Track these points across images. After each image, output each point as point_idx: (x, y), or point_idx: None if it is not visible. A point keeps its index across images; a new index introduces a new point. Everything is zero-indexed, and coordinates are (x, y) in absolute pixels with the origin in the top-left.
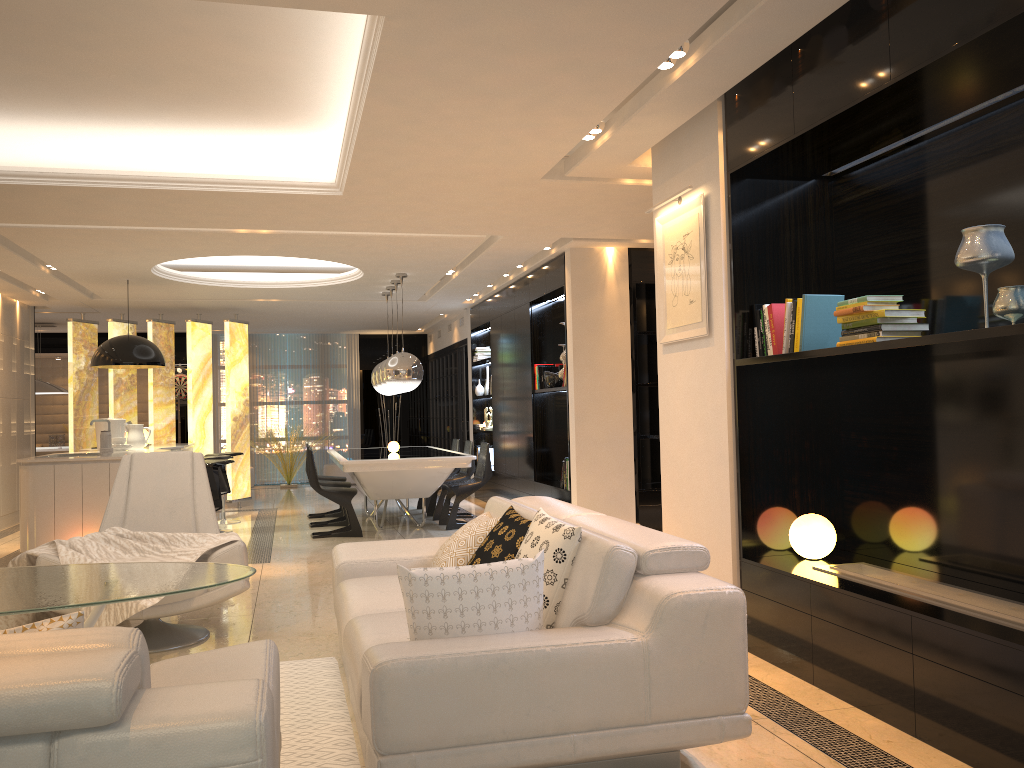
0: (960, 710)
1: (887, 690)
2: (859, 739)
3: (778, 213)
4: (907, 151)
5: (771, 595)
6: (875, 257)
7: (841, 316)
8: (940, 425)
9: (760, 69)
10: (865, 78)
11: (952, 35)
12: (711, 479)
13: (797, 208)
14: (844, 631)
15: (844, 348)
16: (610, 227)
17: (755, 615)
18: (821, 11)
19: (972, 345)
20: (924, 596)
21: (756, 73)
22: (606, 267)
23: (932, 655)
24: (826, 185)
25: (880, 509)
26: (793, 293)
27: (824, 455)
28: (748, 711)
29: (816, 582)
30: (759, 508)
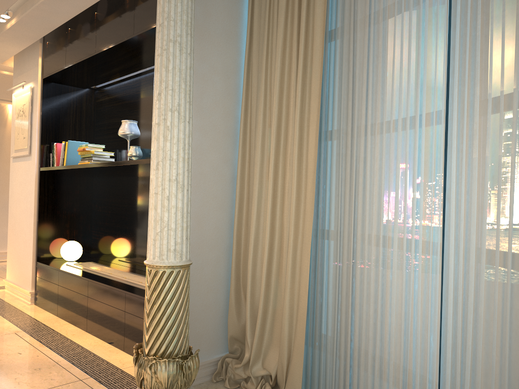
0: (99, 317)
1: (80, 313)
2: (61, 335)
3: (68, 101)
4: (121, 83)
5: (46, 278)
6: (108, 127)
7: (80, 151)
8: (124, 202)
9: (56, 33)
10: (88, 49)
11: (113, 40)
12: (27, 224)
13: (78, 100)
14: (68, 290)
15: (75, 166)
16: (5, 94)
17: (40, 288)
18: (68, 15)
19: (122, 168)
20: (100, 273)
21: (55, 34)
22: (8, 115)
23: (93, 296)
24: (93, 92)
25: (103, 238)
26: (73, 139)
27: (83, 214)
28: (16, 329)
29: (61, 270)
30: (48, 238)
